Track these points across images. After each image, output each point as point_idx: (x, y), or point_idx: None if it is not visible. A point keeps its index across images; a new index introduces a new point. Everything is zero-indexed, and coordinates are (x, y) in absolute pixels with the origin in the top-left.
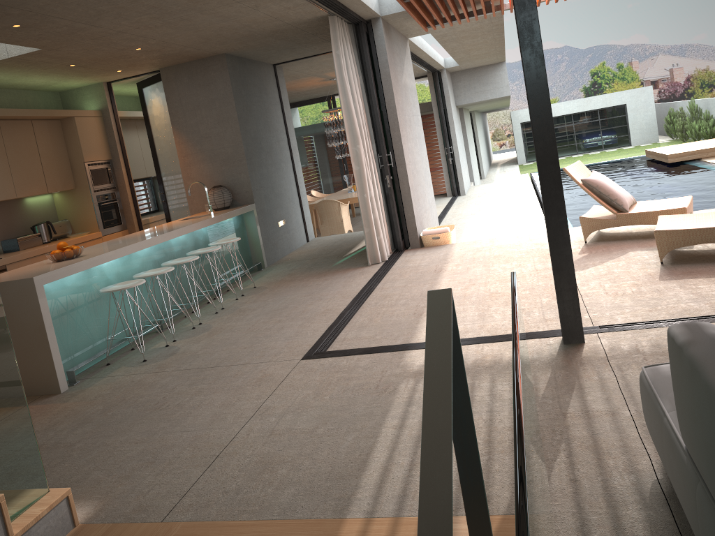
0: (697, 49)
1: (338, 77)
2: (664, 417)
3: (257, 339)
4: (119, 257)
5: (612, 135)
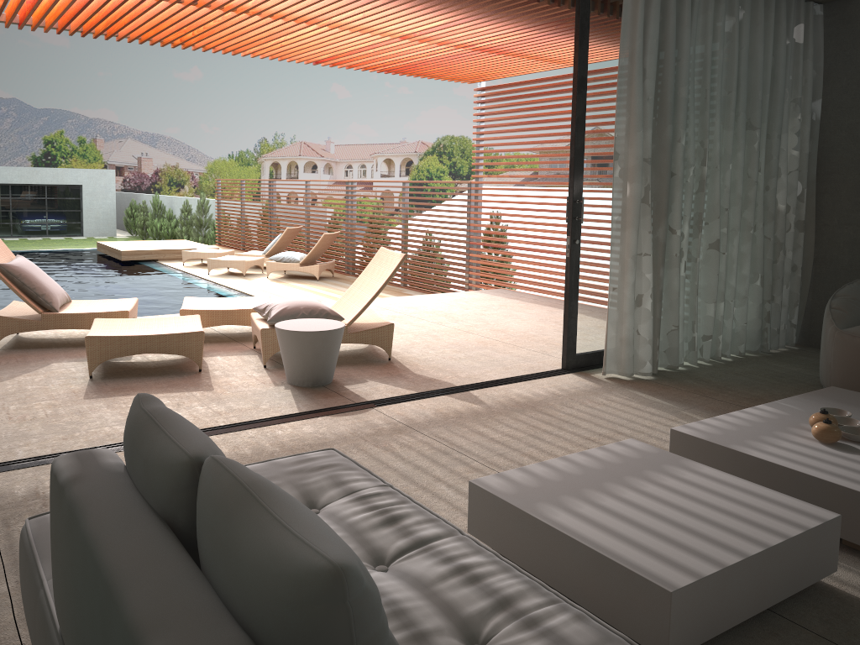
0: (170, 143)
1: None
2: (41, 589)
3: None
4: None
5: (62, 219)
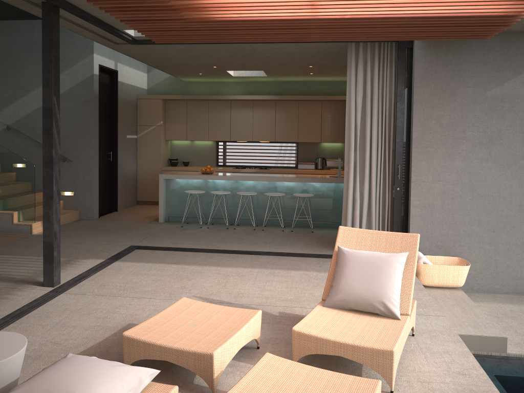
0: None
1: (349, 93)
2: None
3: (182, 238)
4: (212, 179)
5: None
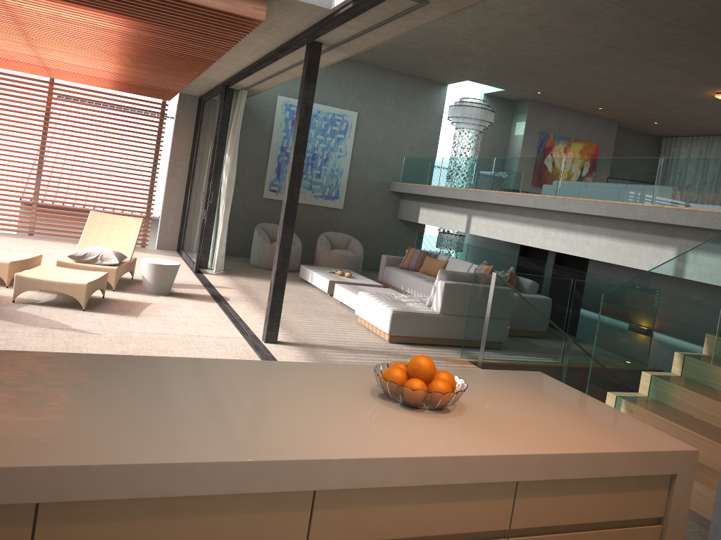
0: None
1: None
2: (424, 314)
3: None
4: None
5: None
